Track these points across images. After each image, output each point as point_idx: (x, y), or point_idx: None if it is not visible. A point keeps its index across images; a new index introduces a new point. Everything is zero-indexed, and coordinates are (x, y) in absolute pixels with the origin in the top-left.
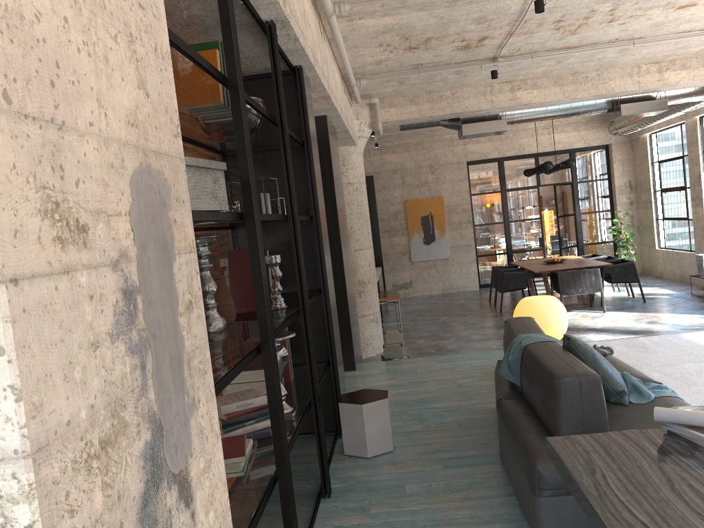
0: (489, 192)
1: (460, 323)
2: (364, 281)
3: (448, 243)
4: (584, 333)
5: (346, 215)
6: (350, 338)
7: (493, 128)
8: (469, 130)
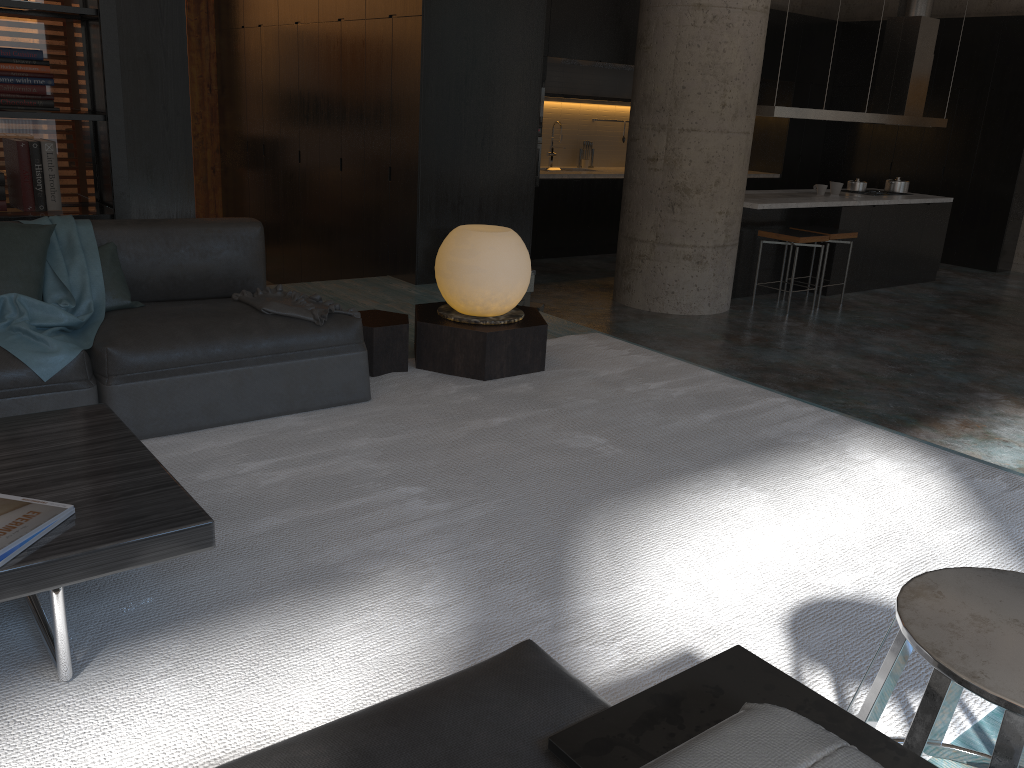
0: None
1: (943, 329)
2: (686, 187)
3: None
4: None
5: (680, 64)
6: (415, 236)
7: None
8: None
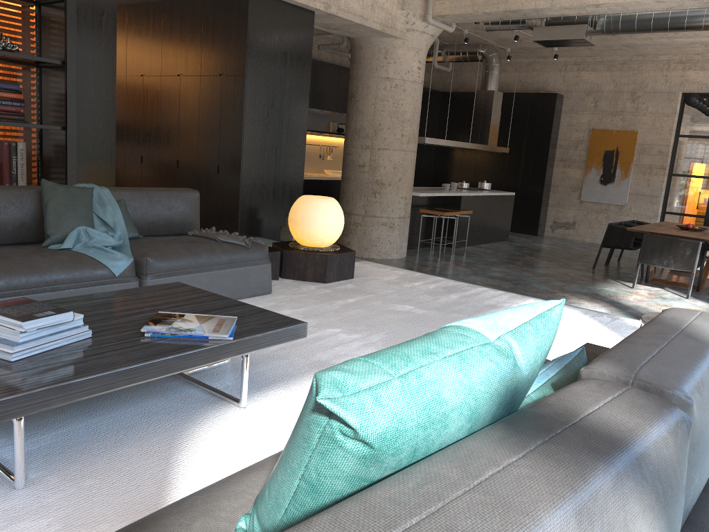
0: (704, 137)
1: (524, 264)
2: (382, 182)
3: (628, 188)
4: (595, 302)
5: (377, 111)
6: (238, 208)
7: (568, 34)
8: (540, 35)
